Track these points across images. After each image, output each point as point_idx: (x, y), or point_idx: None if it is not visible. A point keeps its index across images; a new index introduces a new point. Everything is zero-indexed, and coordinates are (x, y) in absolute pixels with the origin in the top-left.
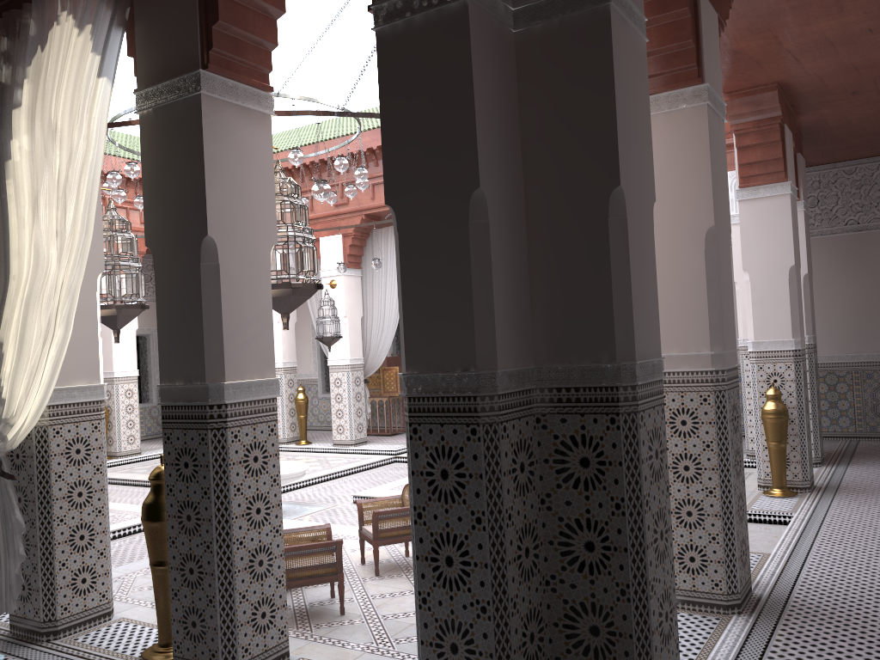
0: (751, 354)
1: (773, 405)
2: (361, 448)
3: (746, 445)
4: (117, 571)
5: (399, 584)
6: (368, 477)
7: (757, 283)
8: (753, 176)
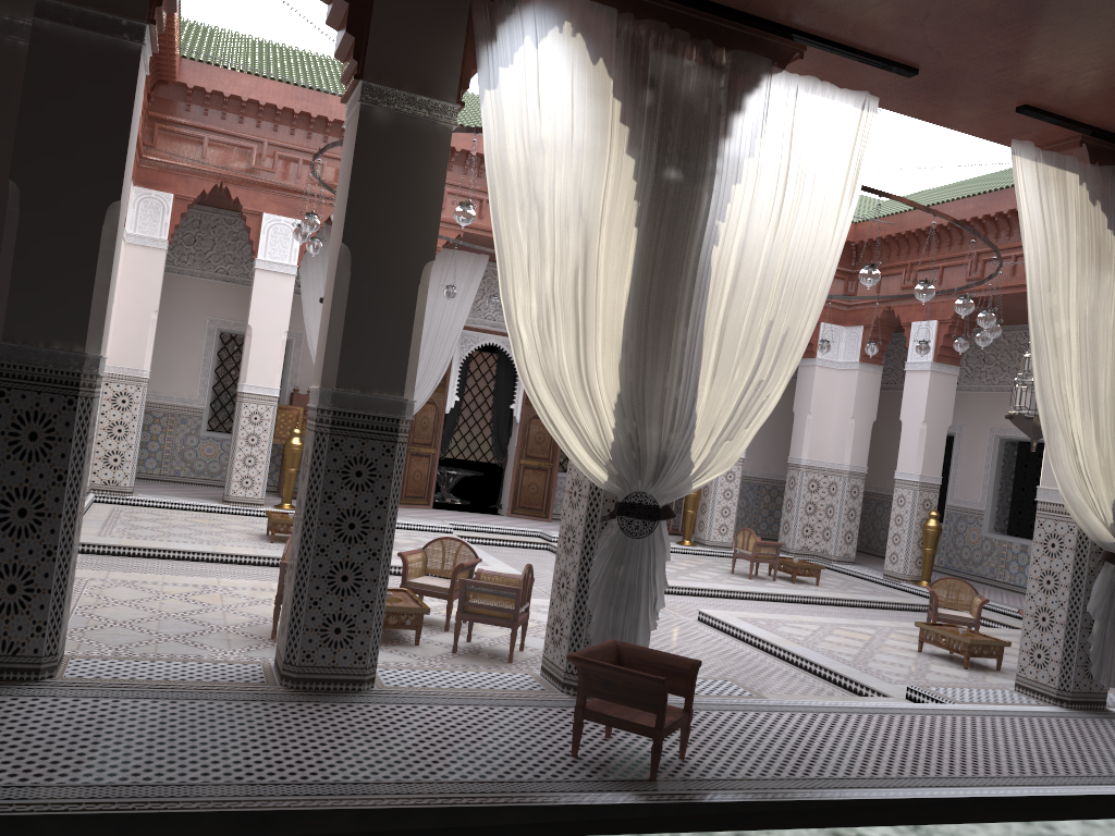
0: (915, 483)
1: (938, 523)
2: (401, 521)
3: (790, 545)
4: (833, 664)
5: (1005, 656)
6: (510, 561)
7: (929, 432)
8: (943, 356)
